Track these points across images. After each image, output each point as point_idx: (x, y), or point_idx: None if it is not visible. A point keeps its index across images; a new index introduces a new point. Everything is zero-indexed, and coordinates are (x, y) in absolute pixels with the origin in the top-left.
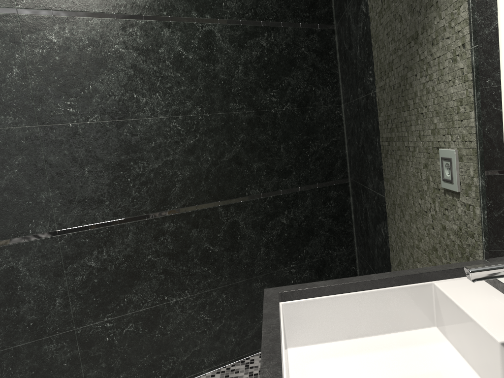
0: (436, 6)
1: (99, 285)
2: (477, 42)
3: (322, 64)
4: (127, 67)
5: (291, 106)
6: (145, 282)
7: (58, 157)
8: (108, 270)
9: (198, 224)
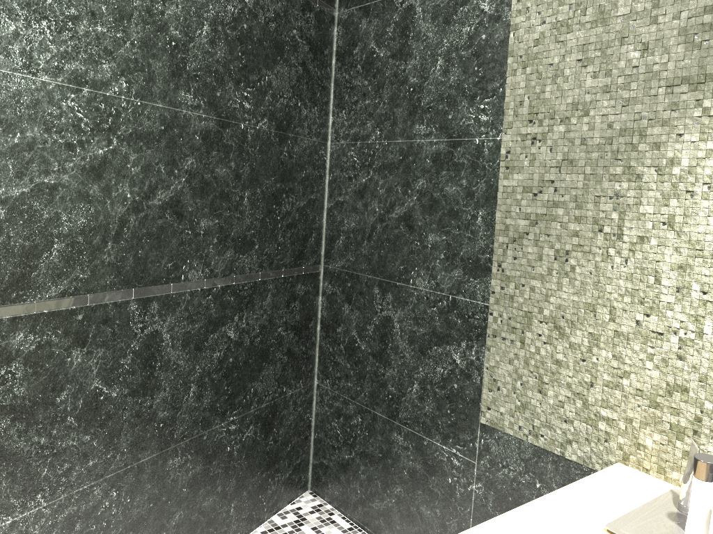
0: None
1: None
2: None
3: (314, 66)
4: None
5: (268, 125)
6: None
7: None
8: None
9: (86, 338)
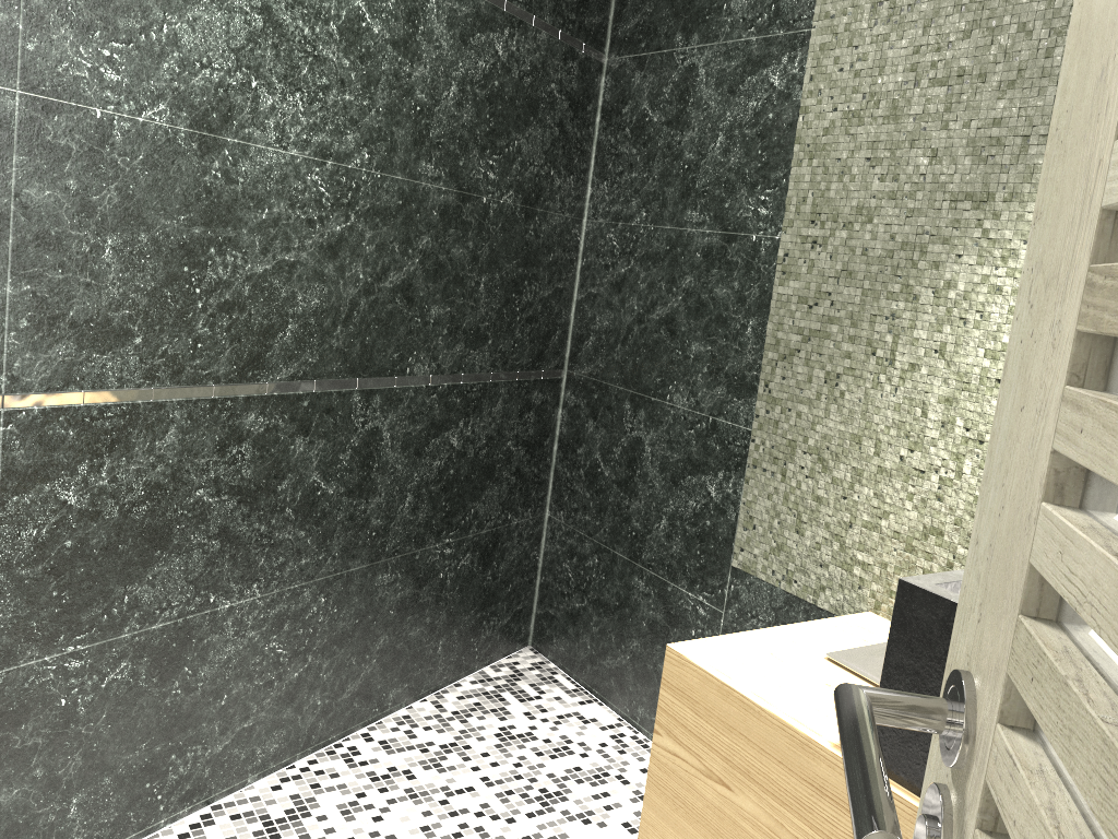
0: None
1: (73, 557)
2: None
3: (573, 126)
4: (254, 7)
5: (514, 199)
6: (177, 557)
7: (49, 193)
8: (103, 520)
9: (310, 426)
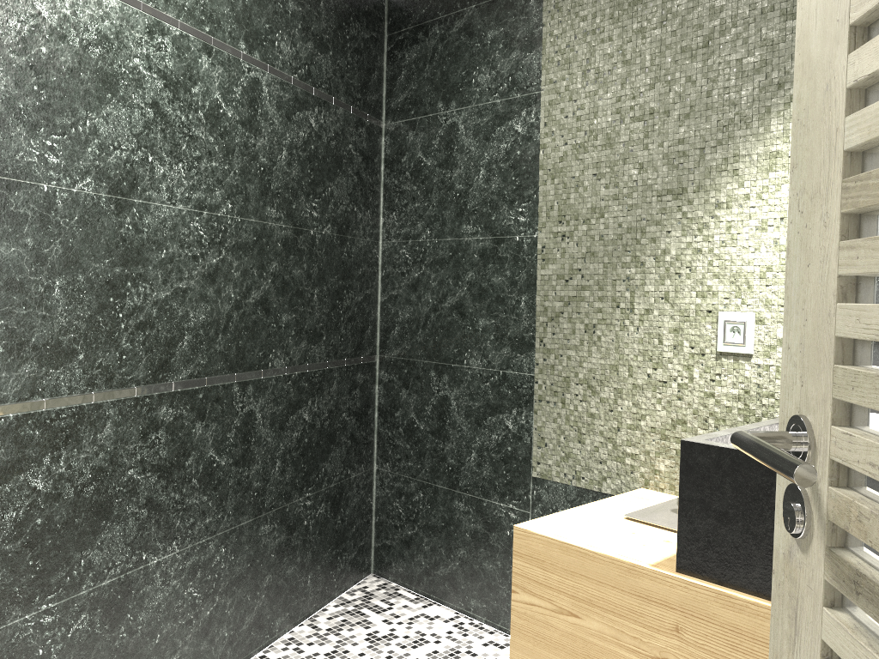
0: (733, 173)
1: (43, 532)
2: None
3: (366, 174)
4: (147, 103)
5: (331, 230)
6: (117, 525)
7: (14, 250)
8: (63, 500)
9: (205, 413)
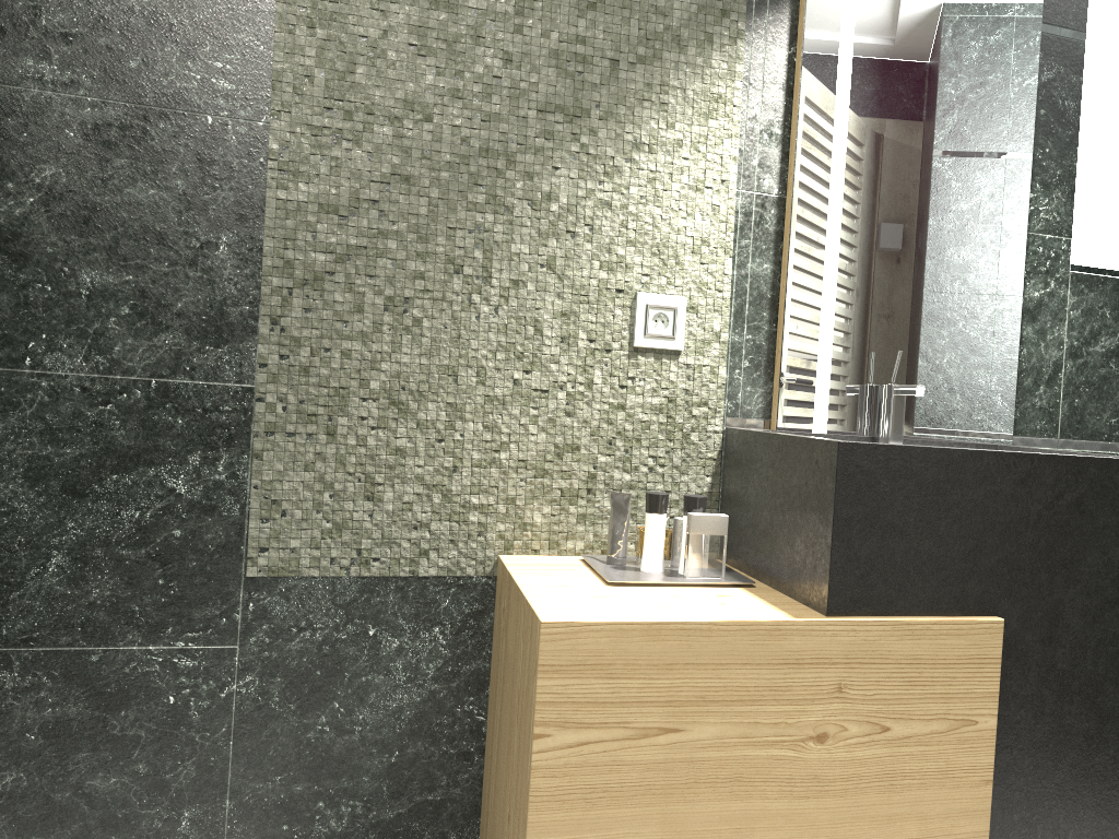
0: (660, 107)
1: None
2: (751, 189)
3: None
4: None
5: None
6: None
7: None
8: None
9: None
